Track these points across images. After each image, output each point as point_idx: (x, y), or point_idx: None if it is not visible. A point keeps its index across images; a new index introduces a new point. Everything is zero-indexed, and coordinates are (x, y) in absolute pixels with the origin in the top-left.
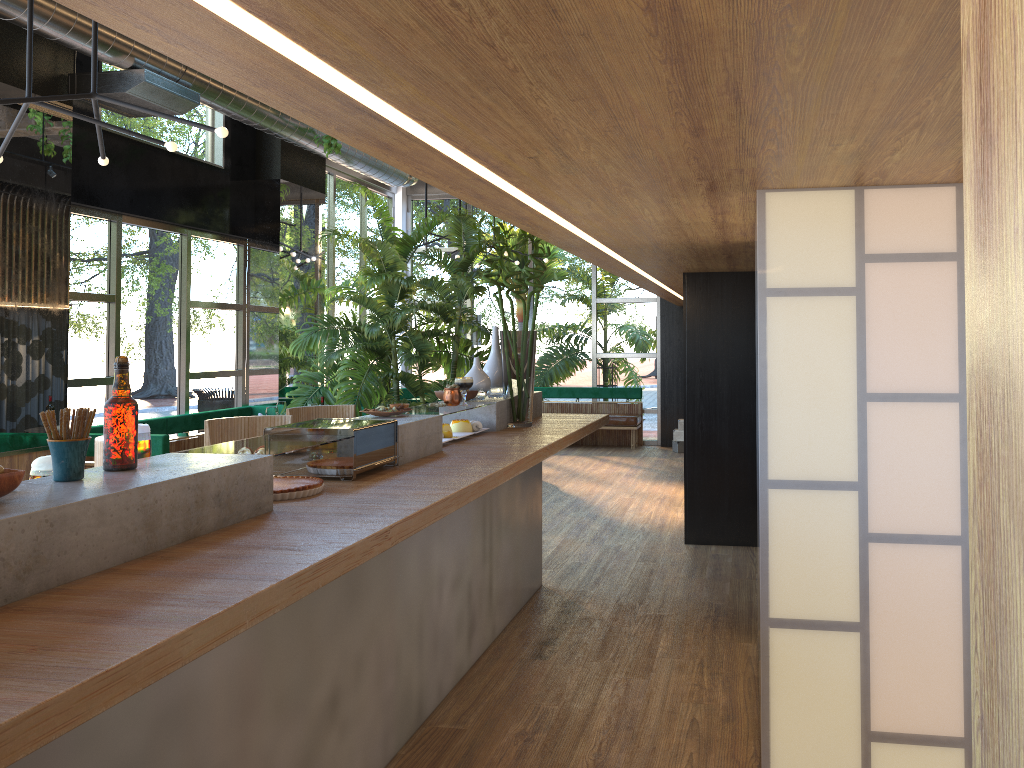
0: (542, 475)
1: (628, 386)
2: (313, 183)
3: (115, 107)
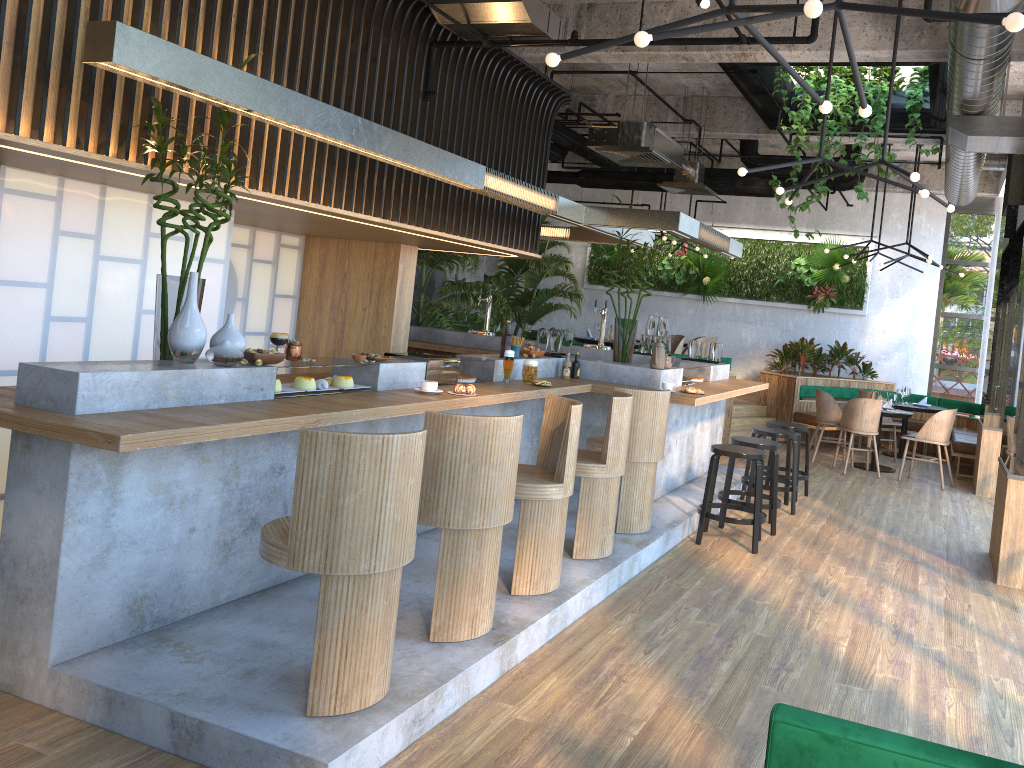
0: None
1: None
2: None
3: None
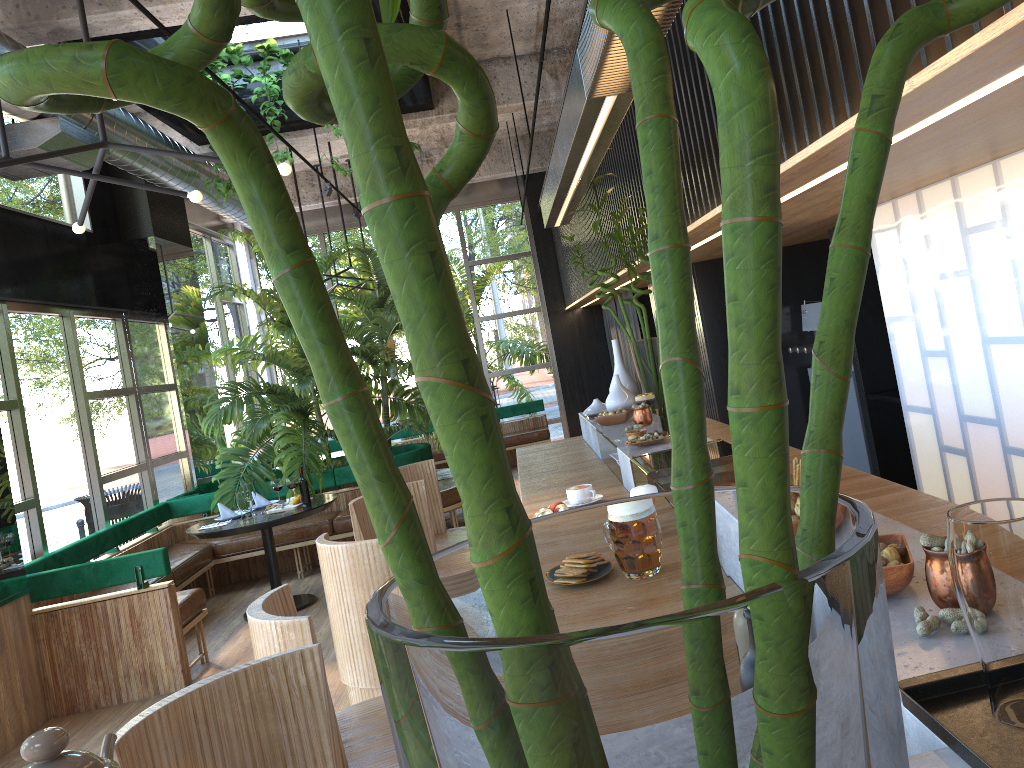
0: None
1: (527, 400)
2: (181, 237)
3: (6, 169)
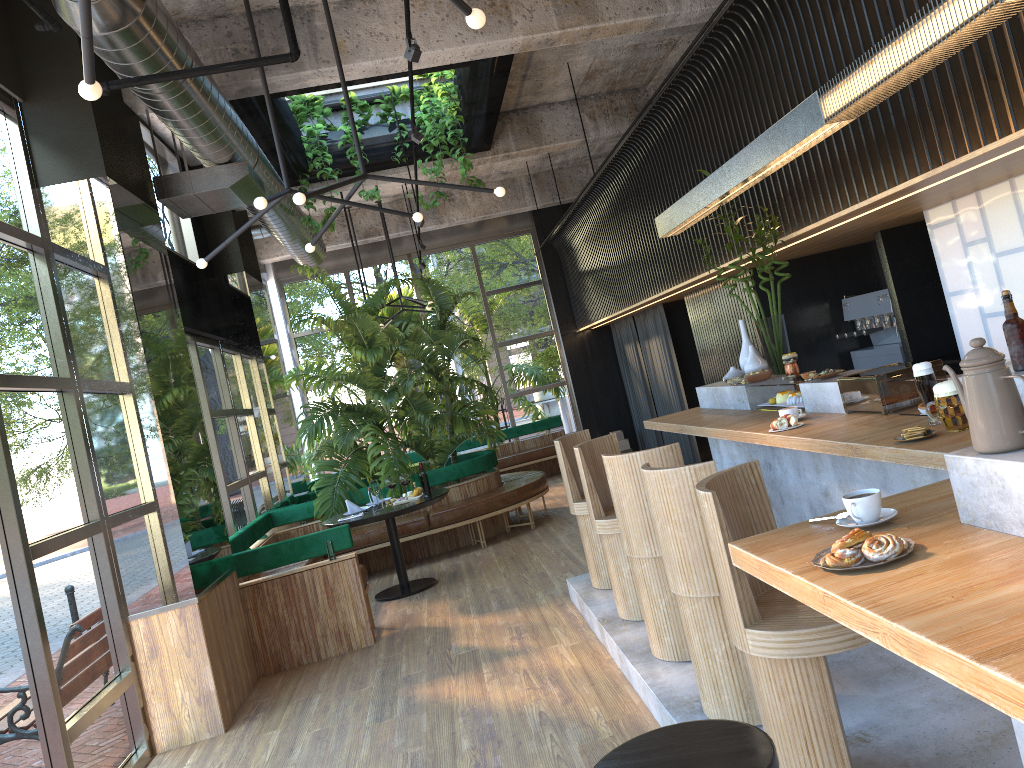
0: (551, 505)
1: (545, 417)
2: (256, 273)
3: (187, 207)
